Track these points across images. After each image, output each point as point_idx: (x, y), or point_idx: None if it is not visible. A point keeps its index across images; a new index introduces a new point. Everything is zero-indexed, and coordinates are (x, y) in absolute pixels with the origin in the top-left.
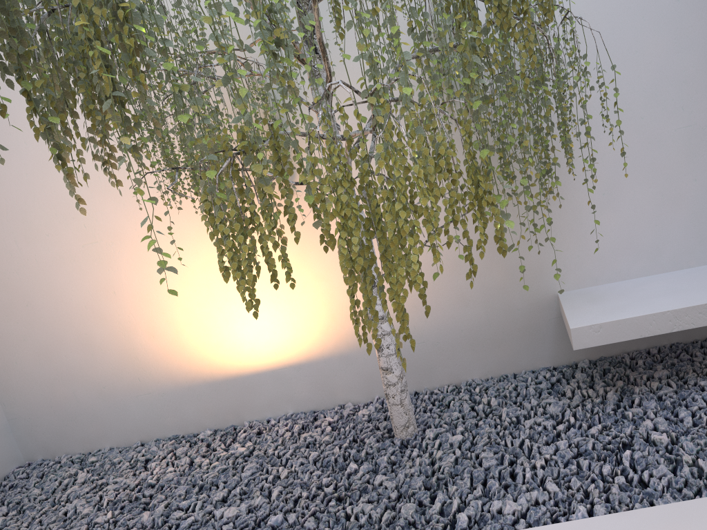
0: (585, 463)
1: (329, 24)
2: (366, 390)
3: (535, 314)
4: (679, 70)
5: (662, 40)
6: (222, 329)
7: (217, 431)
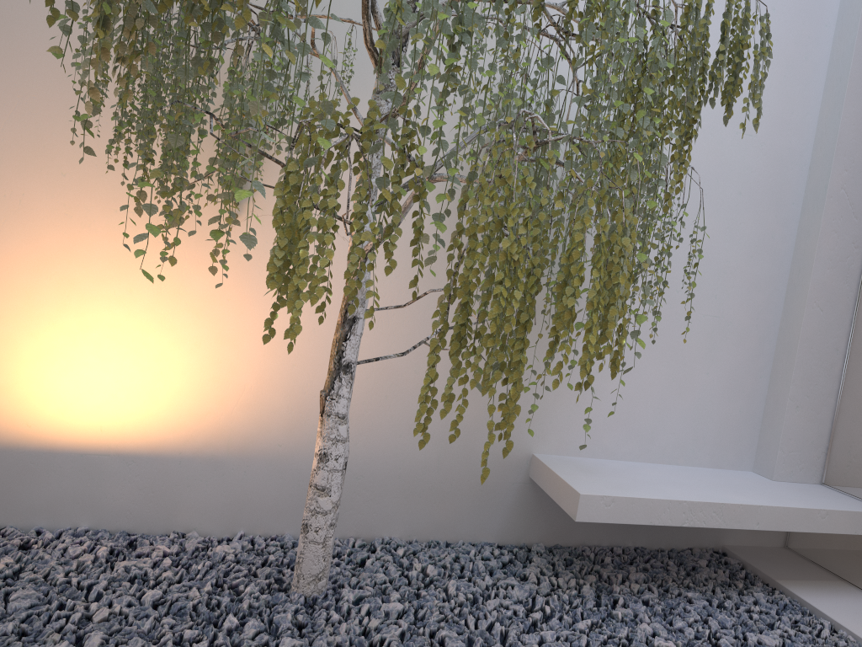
0: None
1: None
2: (229, 519)
3: (498, 472)
4: (722, 259)
5: (716, 224)
6: (22, 367)
7: None
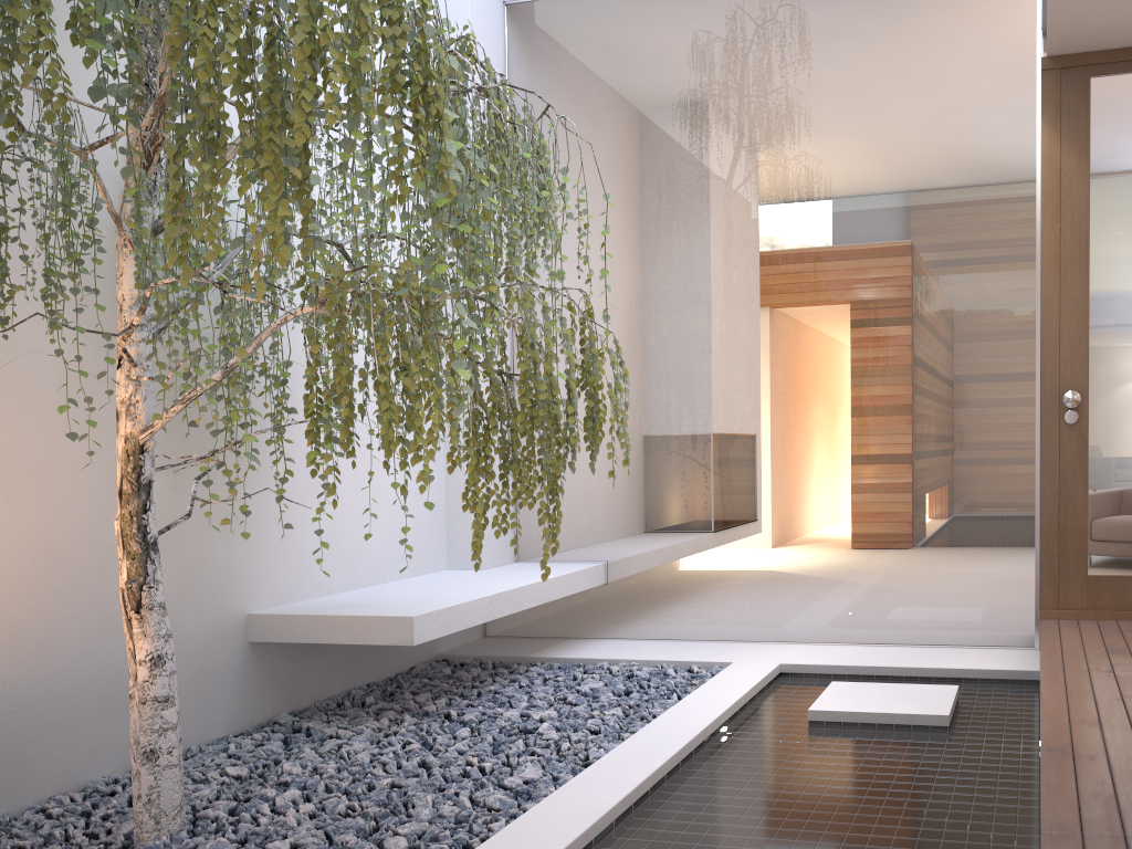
0: (520, 743)
1: None
2: None
3: (215, 647)
4: None
5: None
6: None
7: None
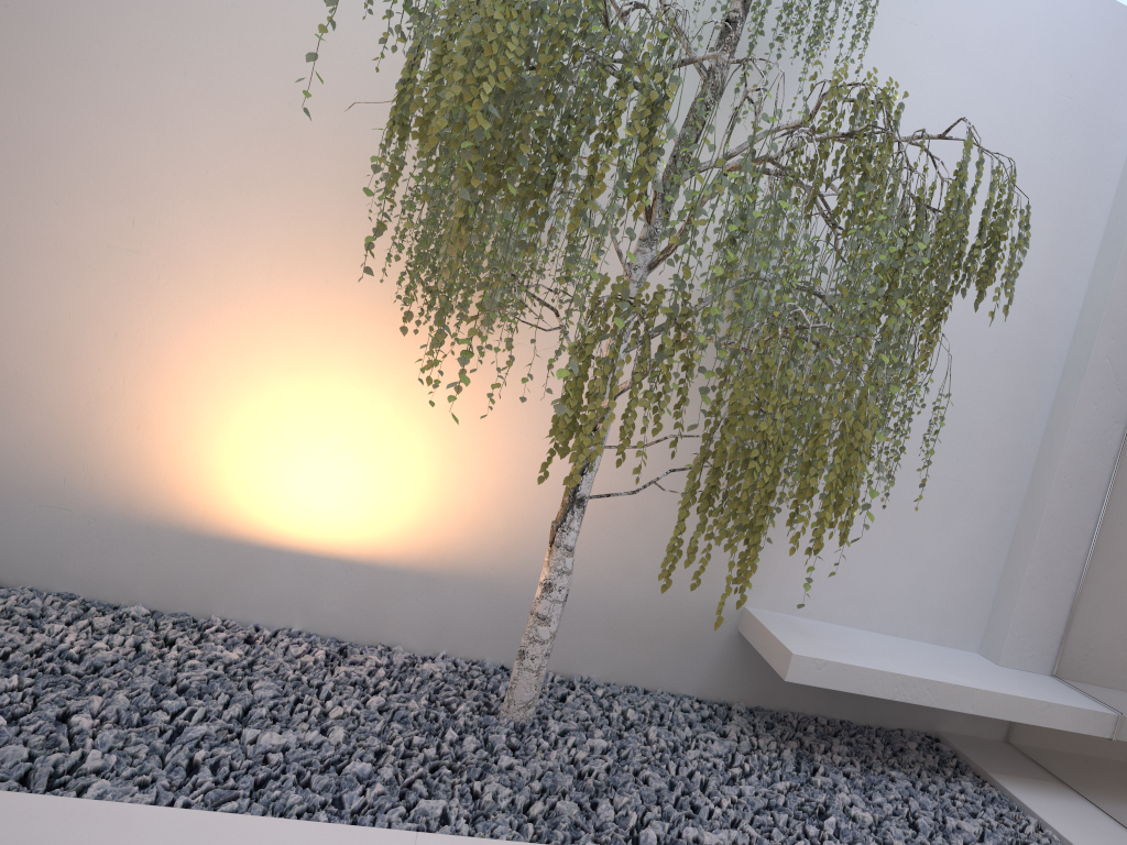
0: (782, 817)
1: None
2: (433, 637)
3: (706, 621)
4: (969, 419)
5: (966, 381)
6: (263, 464)
7: (154, 613)
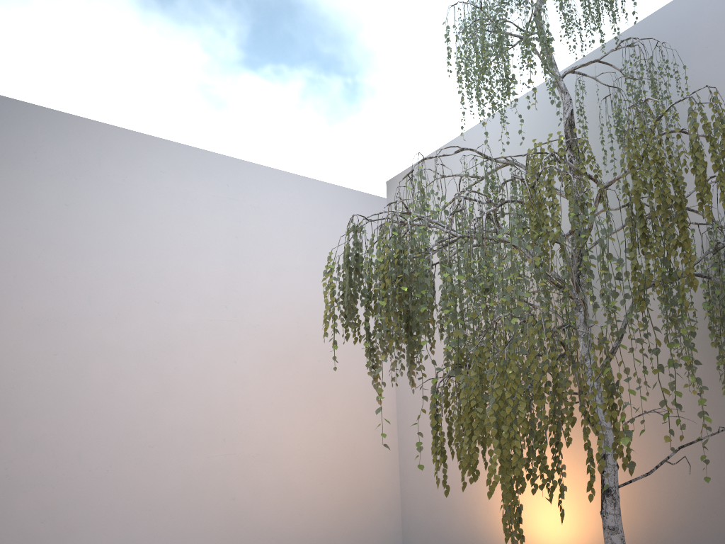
0: None
1: (628, 262)
2: None
3: None
4: None
5: None
6: (529, 515)
7: None
